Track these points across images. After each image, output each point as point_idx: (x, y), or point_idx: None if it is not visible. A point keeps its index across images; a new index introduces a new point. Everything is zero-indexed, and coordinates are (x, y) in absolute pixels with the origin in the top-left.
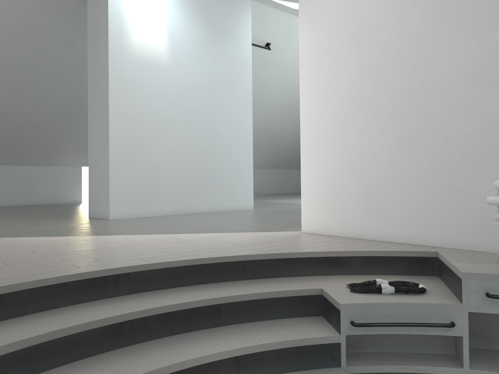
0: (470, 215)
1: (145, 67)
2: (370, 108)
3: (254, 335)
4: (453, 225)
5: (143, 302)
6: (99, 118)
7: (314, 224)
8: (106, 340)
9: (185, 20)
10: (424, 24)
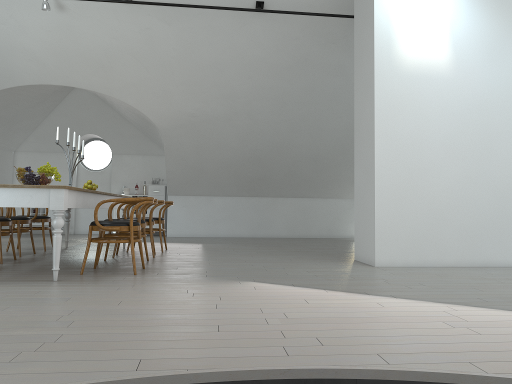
0: None
1: (419, 81)
2: None
3: None
4: None
5: None
6: (365, 146)
7: None
8: None
9: (474, 14)
10: None
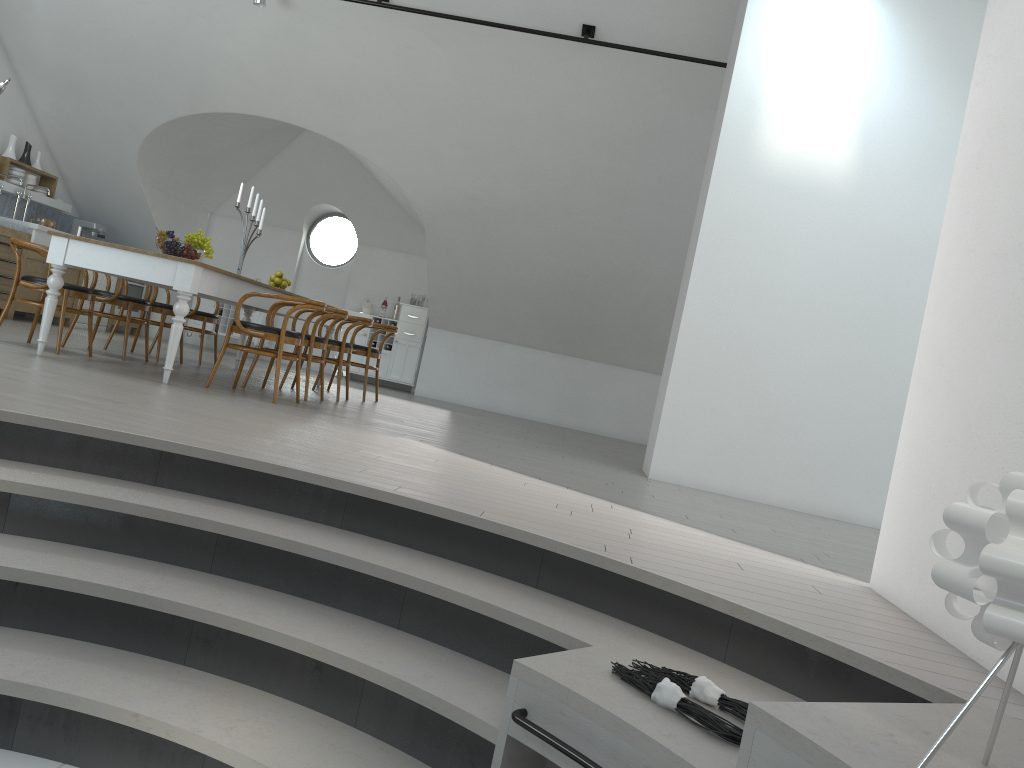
0: None
1: (788, 195)
2: (1023, 278)
3: (393, 656)
4: None
5: (315, 536)
6: (684, 287)
7: (887, 572)
8: (221, 558)
9: (915, 94)
10: None
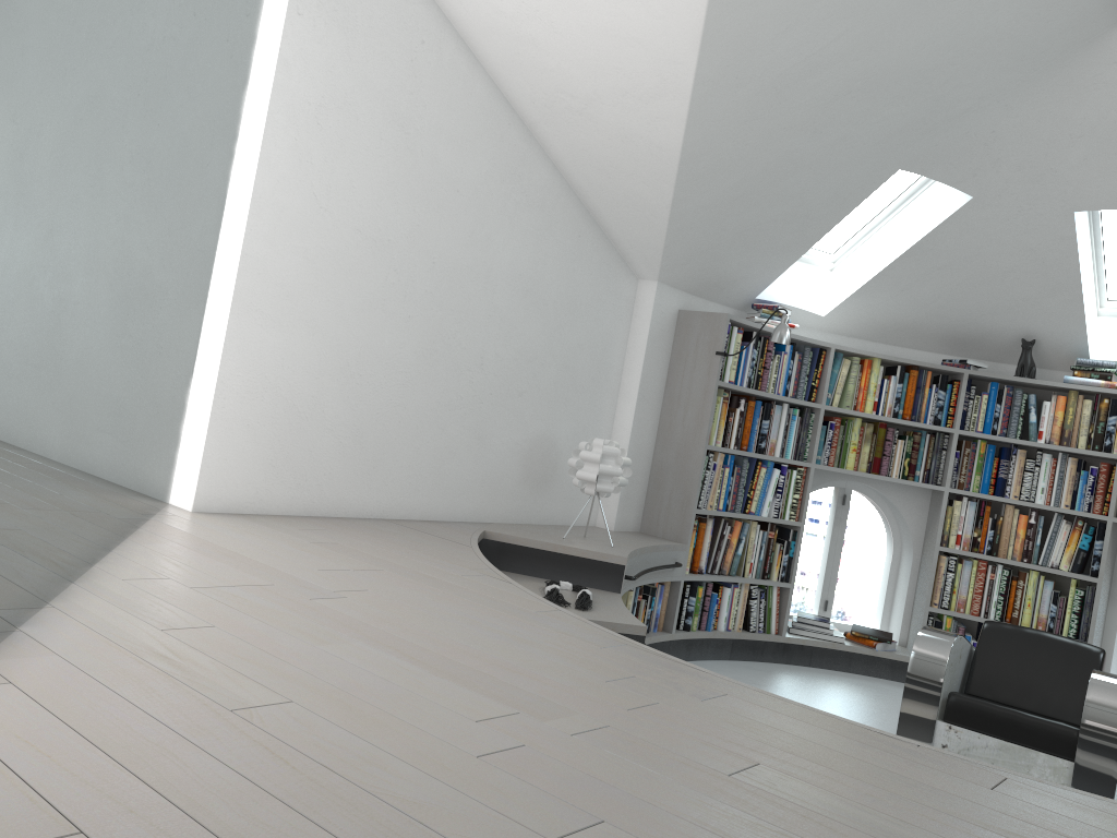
0: (483, 473)
1: None
2: (397, 271)
3: None
4: (463, 488)
5: None
6: None
7: (233, 490)
8: None
9: None
10: (493, 174)
